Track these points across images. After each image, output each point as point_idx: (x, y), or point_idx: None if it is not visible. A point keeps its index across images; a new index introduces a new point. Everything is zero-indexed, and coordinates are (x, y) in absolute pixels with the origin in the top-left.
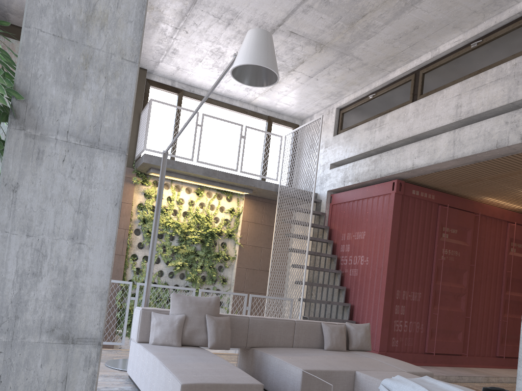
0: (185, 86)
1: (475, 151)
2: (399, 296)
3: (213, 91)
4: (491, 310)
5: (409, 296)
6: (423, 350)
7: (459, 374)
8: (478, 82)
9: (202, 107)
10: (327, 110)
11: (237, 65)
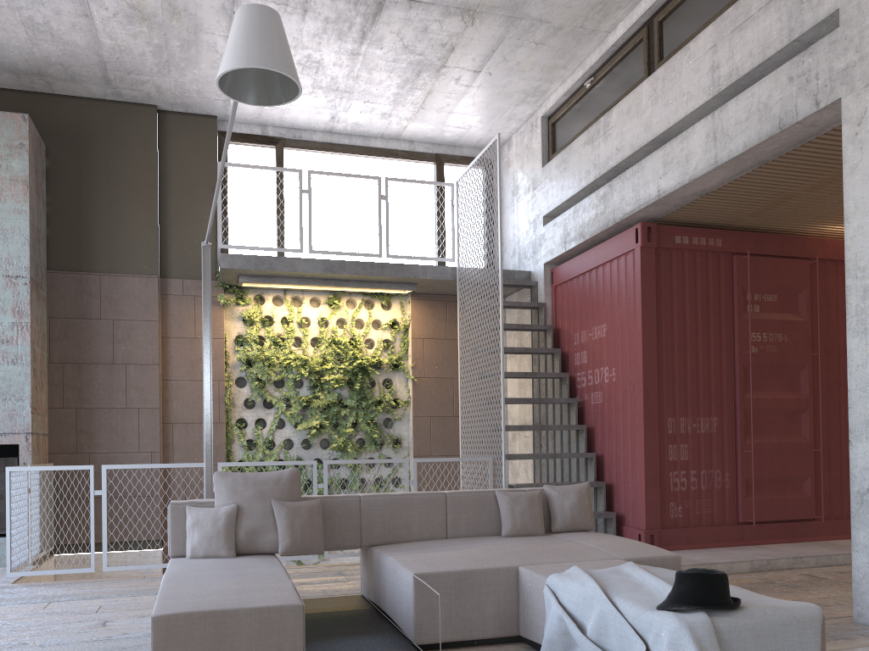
0: (285, 131)
1: (748, 145)
2: (674, 428)
3: (333, 130)
4: None
5: (694, 426)
6: (734, 518)
7: (798, 555)
8: (741, 14)
9: (318, 161)
10: (529, 124)
11: (219, 75)
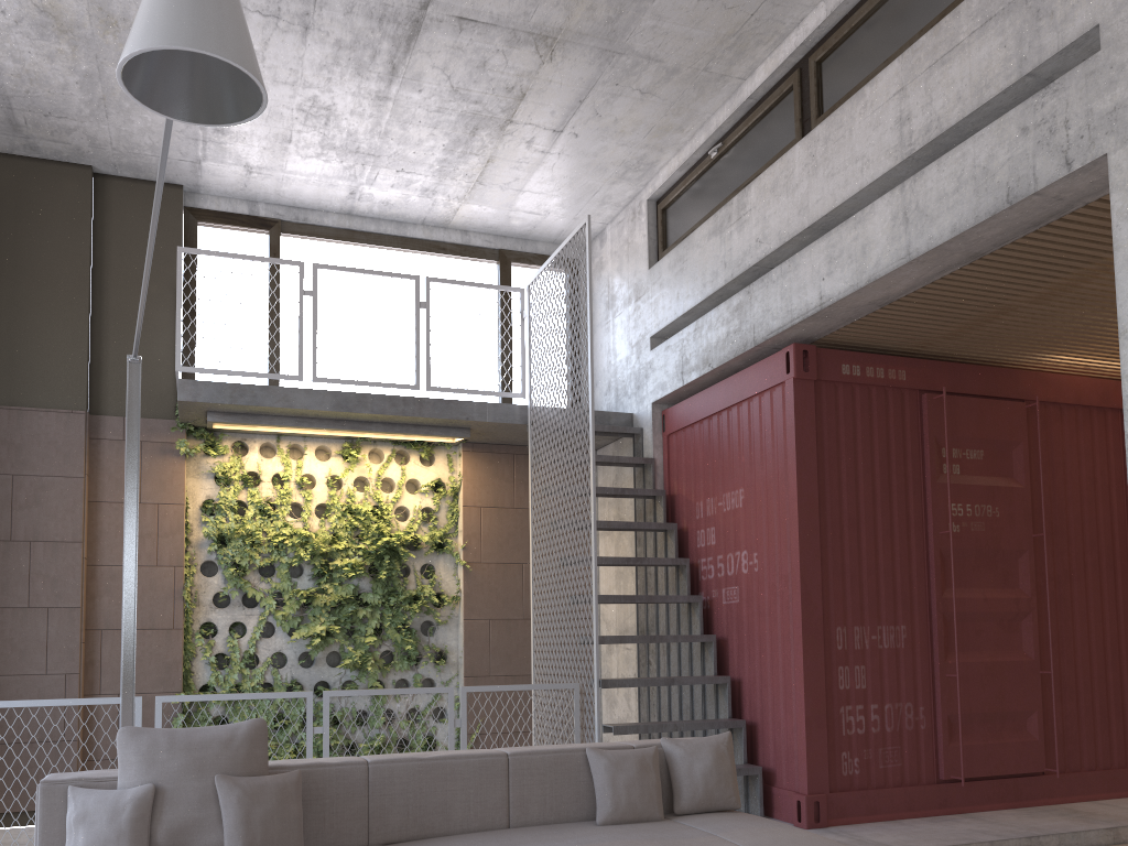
0: (283, 211)
1: (958, 228)
2: (846, 641)
3: (354, 211)
4: (1112, 646)
5: (874, 639)
6: (933, 773)
7: (1032, 832)
8: (942, 42)
9: (332, 254)
10: (630, 211)
11: (121, 61)
